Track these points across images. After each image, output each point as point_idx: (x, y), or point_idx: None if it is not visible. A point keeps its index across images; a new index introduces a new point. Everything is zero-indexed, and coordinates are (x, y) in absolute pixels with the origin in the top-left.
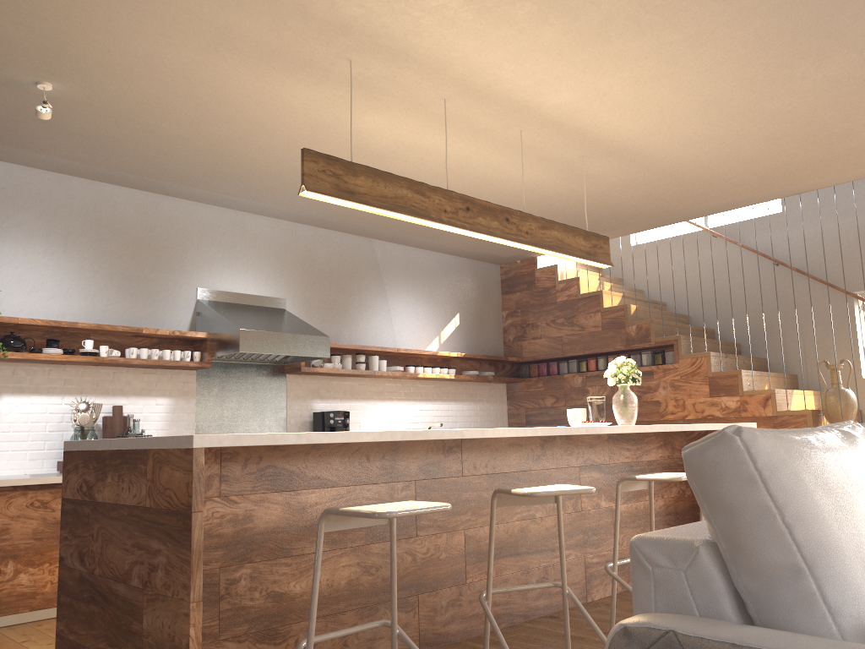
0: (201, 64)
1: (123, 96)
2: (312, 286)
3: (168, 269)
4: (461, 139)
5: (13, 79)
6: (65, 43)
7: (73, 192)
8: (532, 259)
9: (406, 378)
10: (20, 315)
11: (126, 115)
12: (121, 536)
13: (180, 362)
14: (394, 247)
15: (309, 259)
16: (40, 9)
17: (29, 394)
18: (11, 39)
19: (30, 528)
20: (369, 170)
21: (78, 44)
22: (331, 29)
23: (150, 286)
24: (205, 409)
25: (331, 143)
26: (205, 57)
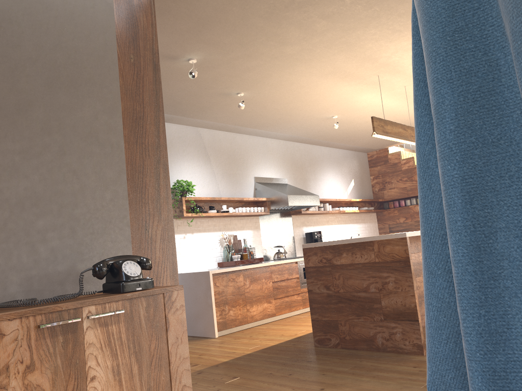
0: (314, 81)
1: (268, 95)
2: (295, 171)
3: (242, 168)
4: (398, 100)
5: (229, 92)
6: (267, 78)
7: (204, 135)
8: (385, 149)
9: (338, 213)
10: (194, 196)
11: (261, 102)
12: (358, 275)
13: (258, 212)
14: (324, 148)
15: (293, 158)
16: (270, 67)
17: (202, 232)
18: (246, 78)
19: (230, 290)
20: (390, 122)
21: (271, 78)
22: (380, 65)
23: (237, 177)
24: (264, 234)
25: (339, 106)
26: (319, 79)
